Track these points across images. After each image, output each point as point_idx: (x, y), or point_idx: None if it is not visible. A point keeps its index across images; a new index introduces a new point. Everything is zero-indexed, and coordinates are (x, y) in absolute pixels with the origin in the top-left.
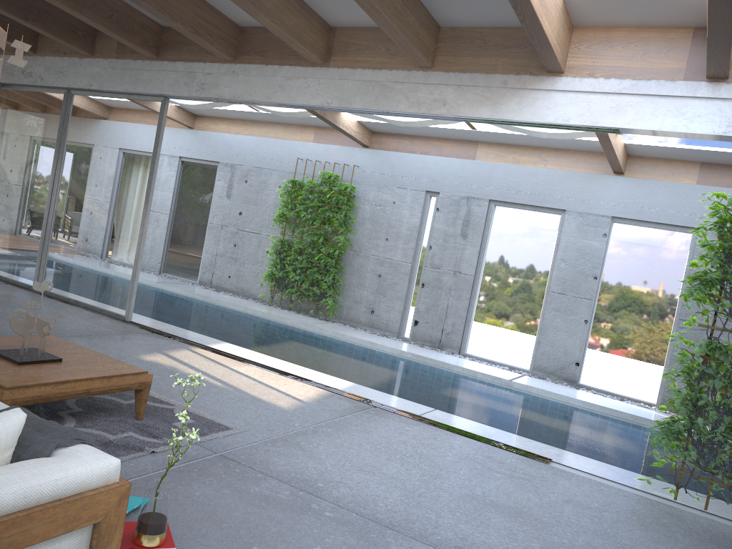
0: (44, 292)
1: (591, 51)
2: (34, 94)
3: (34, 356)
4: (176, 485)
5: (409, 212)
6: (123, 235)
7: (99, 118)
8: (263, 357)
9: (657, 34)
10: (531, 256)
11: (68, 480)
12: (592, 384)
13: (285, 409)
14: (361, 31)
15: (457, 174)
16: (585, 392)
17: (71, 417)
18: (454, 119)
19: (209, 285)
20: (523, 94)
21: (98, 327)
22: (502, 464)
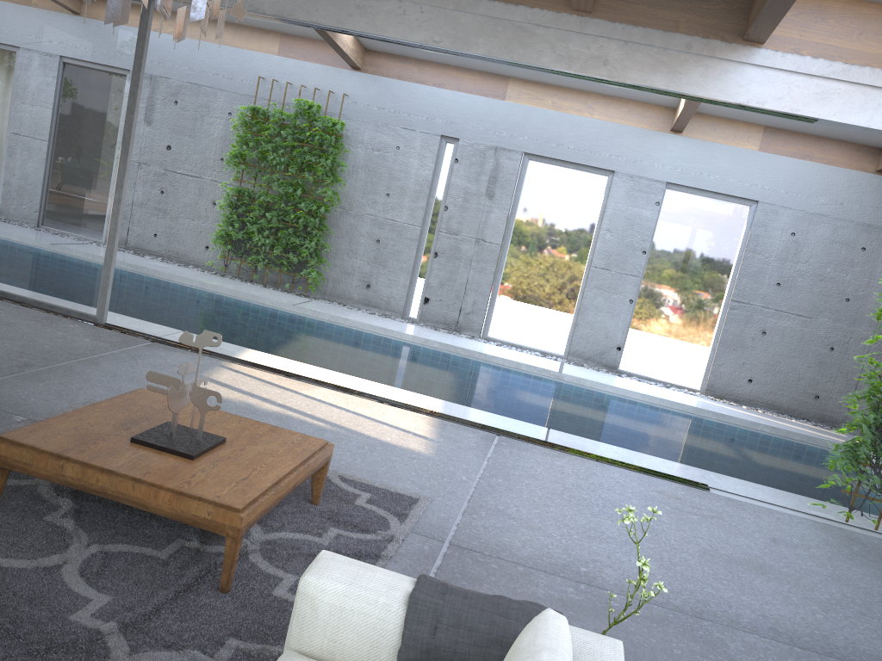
0: None
1: (799, 21)
2: None
3: (193, 439)
4: None
5: (418, 162)
6: (84, 199)
7: (23, 14)
8: (314, 370)
9: (877, 12)
10: (570, 223)
11: None
12: (633, 370)
13: (428, 456)
14: None
15: (482, 117)
16: (630, 380)
17: None
18: (609, 83)
19: (124, 246)
20: (710, 63)
21: (80, 340)
22: (680, 500)
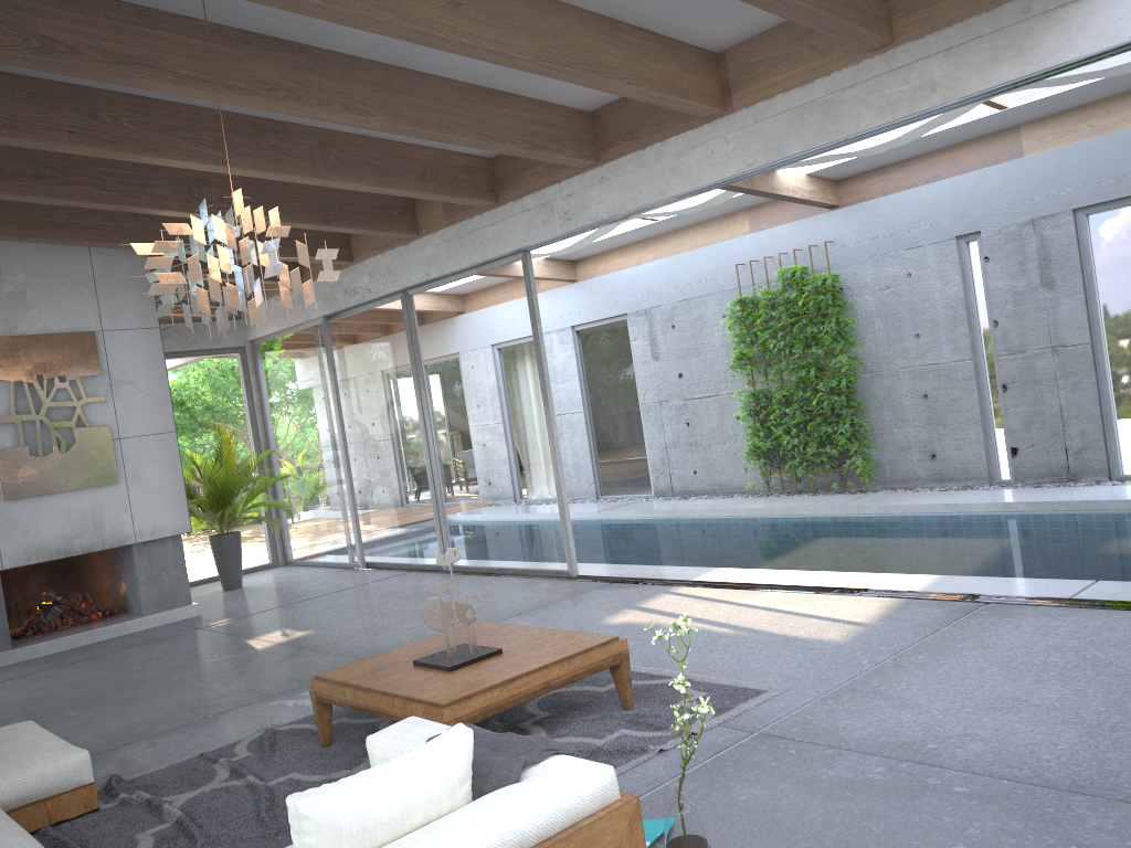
0: (458, 569)
1: None
2: (367, 314)
3: (466, 654)
4: (708, 792)
5: (939, 281)
6: (530, 459)
7: (452, 313)
8: (781, 575)
9: None
10: None
11: (551, 809)
12: None
13: (839, 643)
14: (762, 38)
15: (999, 191)
16: None
17: (537, 727)
18: (958, 105)
19: (671, 493)
20: (1065, 13)
21: (538, 596)
22: None
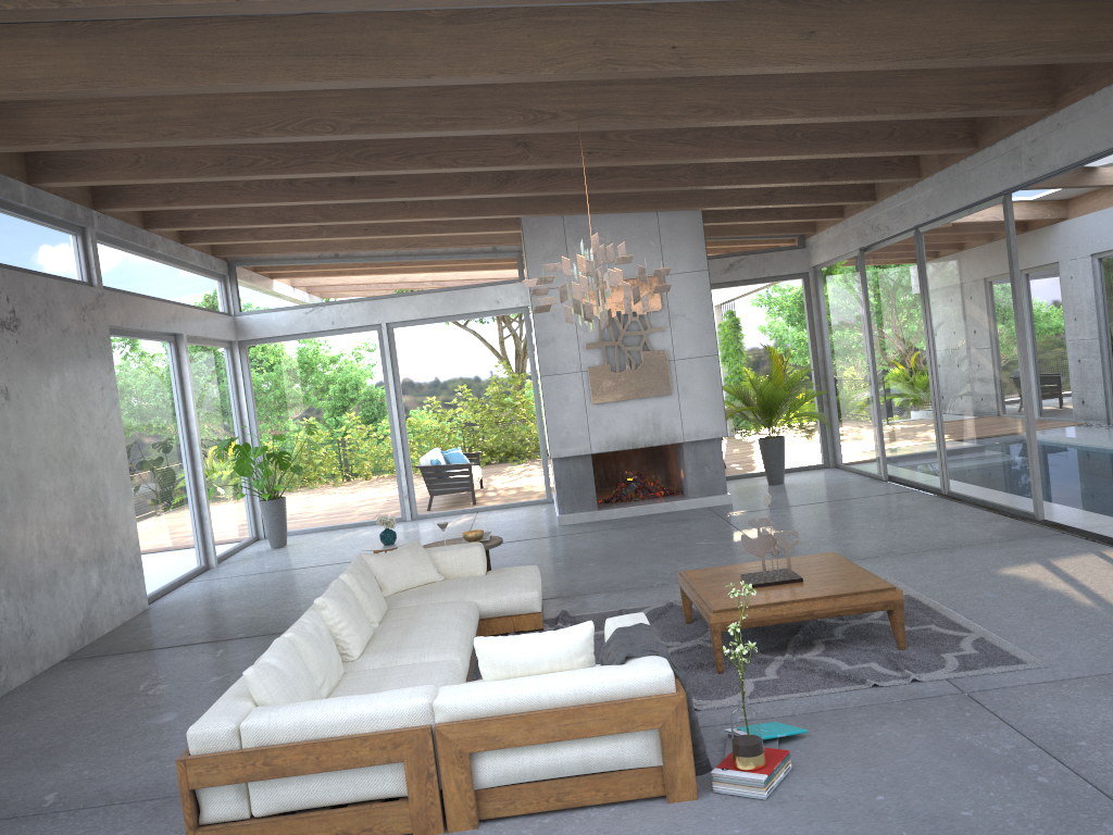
0: (951, 495)
1: None
2: (890, 248)
3: (775, 577)
4: (863, 722)
5: None
6: (1006, 400)
7: (950, 252)
8: None
9: None
10: None
11: (614, 684)
12: None
13: None
14: None
15: None
16: None
17: (822, 645)
18: None
19: None
20: None
21: (980, 534)
22: None
